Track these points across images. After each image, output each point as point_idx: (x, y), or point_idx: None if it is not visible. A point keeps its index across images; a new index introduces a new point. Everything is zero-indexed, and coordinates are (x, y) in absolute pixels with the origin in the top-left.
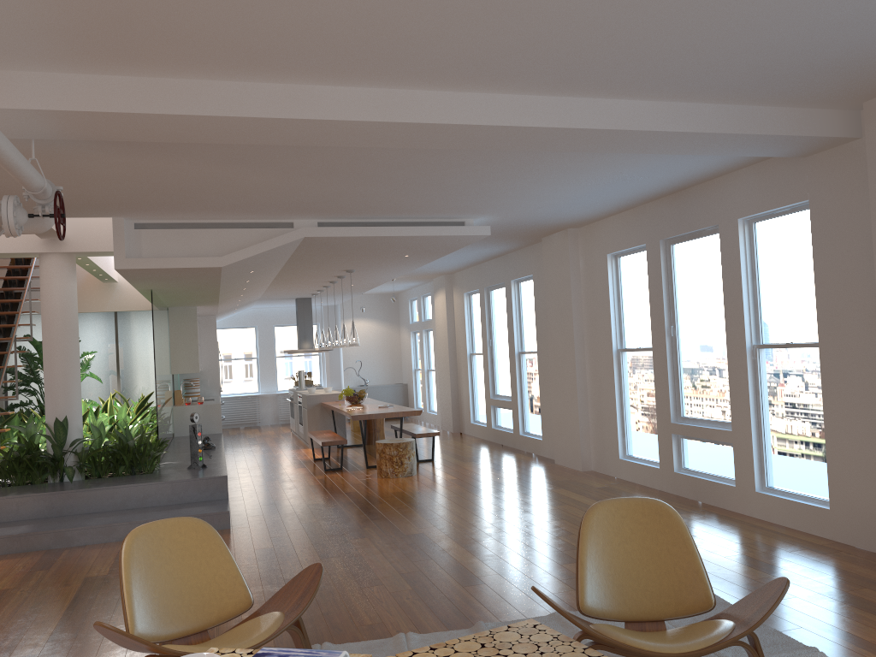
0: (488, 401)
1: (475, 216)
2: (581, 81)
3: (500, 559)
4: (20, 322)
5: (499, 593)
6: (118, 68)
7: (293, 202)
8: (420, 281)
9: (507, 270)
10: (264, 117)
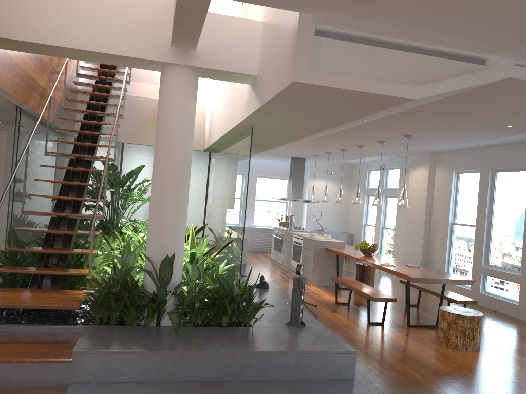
0: (476, 268)
1: None
2: None
3: None
4: None
5: None
6: None
7: None
8: (397, 156)
9: None
10: None
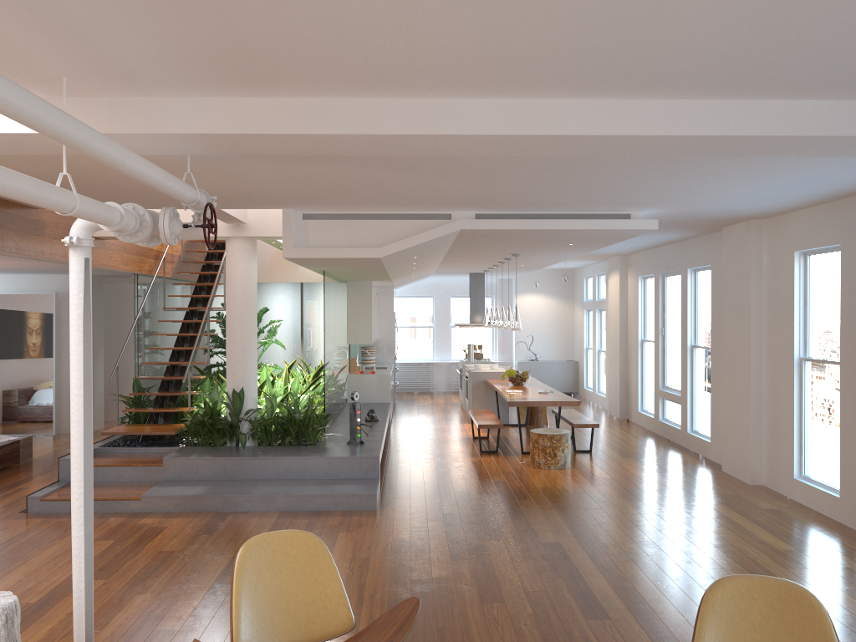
0: (656, 392)
1: (641, 209)
2: (746, 84)
3: (633, 589)
4: (222, 289)
5: (622, 634)
6: (252, 91)
7: (447, 197)
8: (594, 260)
9: (684, 258)
10: (392, 134)
